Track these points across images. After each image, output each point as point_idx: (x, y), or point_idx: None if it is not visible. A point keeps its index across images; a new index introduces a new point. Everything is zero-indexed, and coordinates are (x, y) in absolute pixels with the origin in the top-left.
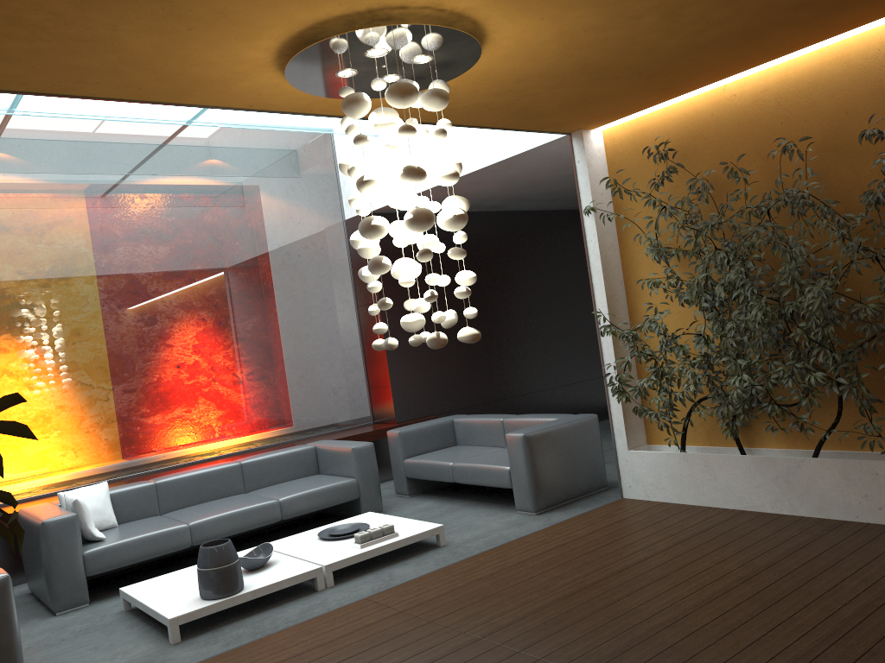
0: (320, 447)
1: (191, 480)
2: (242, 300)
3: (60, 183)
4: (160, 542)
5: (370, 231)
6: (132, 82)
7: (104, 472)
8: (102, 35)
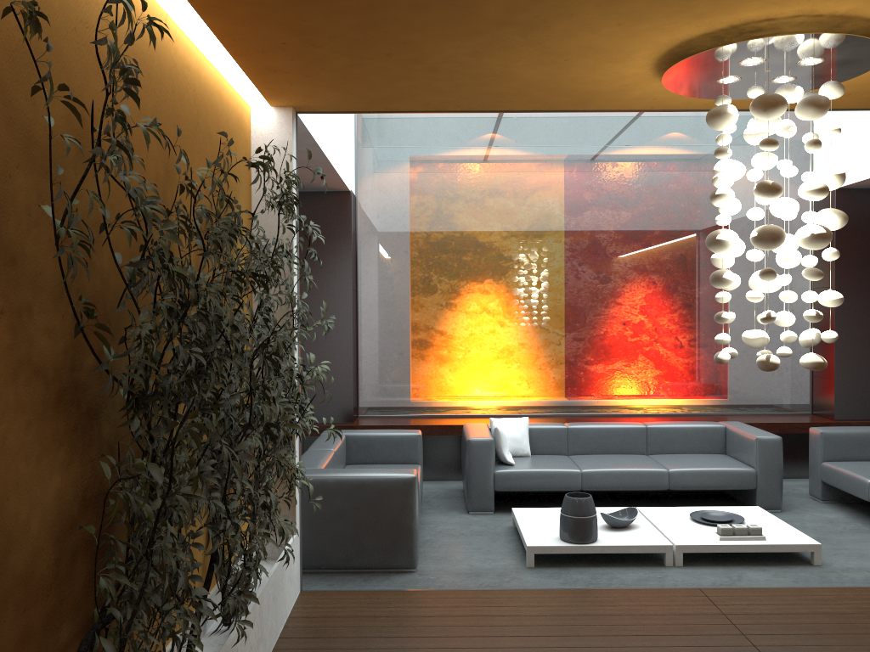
0: (729, 428)
1: (598, 432)
2: (683, 271)
3: (535, 158)
4: (554, 479)
5: (714, 245)
6: (538, 99)
7: (538, 407)
8: (499, 71)
